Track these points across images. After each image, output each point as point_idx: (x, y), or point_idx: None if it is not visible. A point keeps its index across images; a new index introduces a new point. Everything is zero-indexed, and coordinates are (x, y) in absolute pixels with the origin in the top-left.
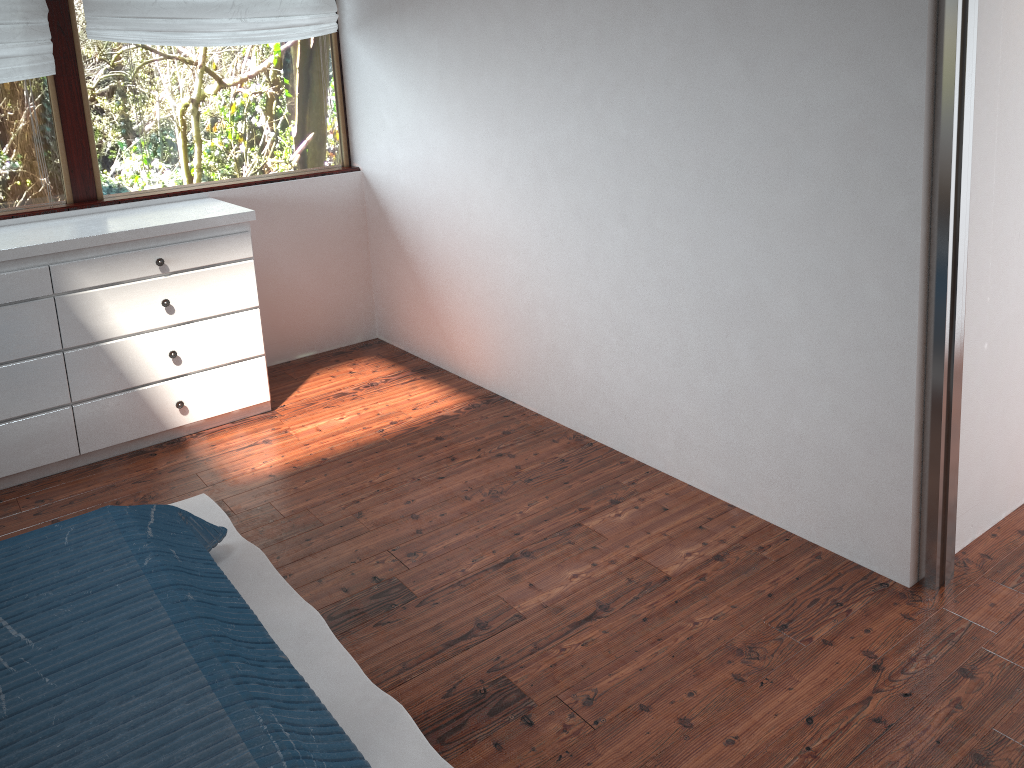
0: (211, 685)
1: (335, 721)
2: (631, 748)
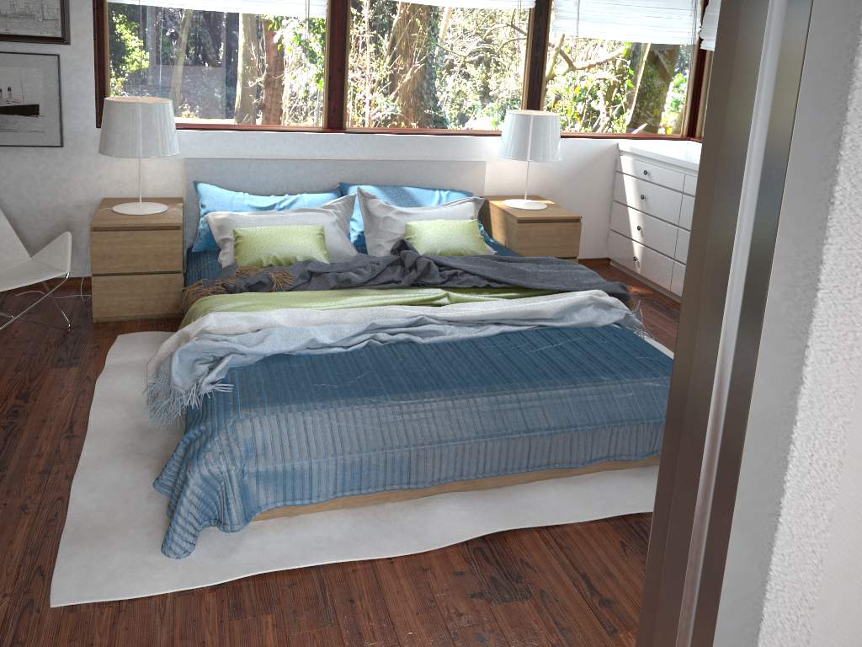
0: (466, 388)
1: (443, 442)
2: (418, 644)
